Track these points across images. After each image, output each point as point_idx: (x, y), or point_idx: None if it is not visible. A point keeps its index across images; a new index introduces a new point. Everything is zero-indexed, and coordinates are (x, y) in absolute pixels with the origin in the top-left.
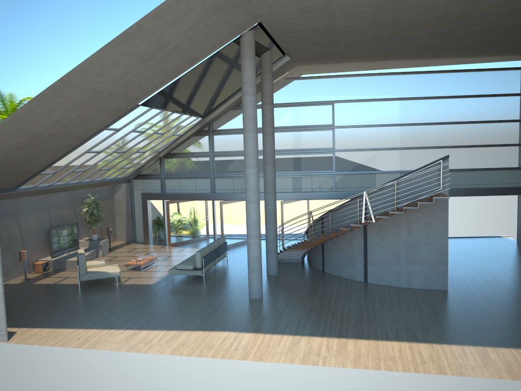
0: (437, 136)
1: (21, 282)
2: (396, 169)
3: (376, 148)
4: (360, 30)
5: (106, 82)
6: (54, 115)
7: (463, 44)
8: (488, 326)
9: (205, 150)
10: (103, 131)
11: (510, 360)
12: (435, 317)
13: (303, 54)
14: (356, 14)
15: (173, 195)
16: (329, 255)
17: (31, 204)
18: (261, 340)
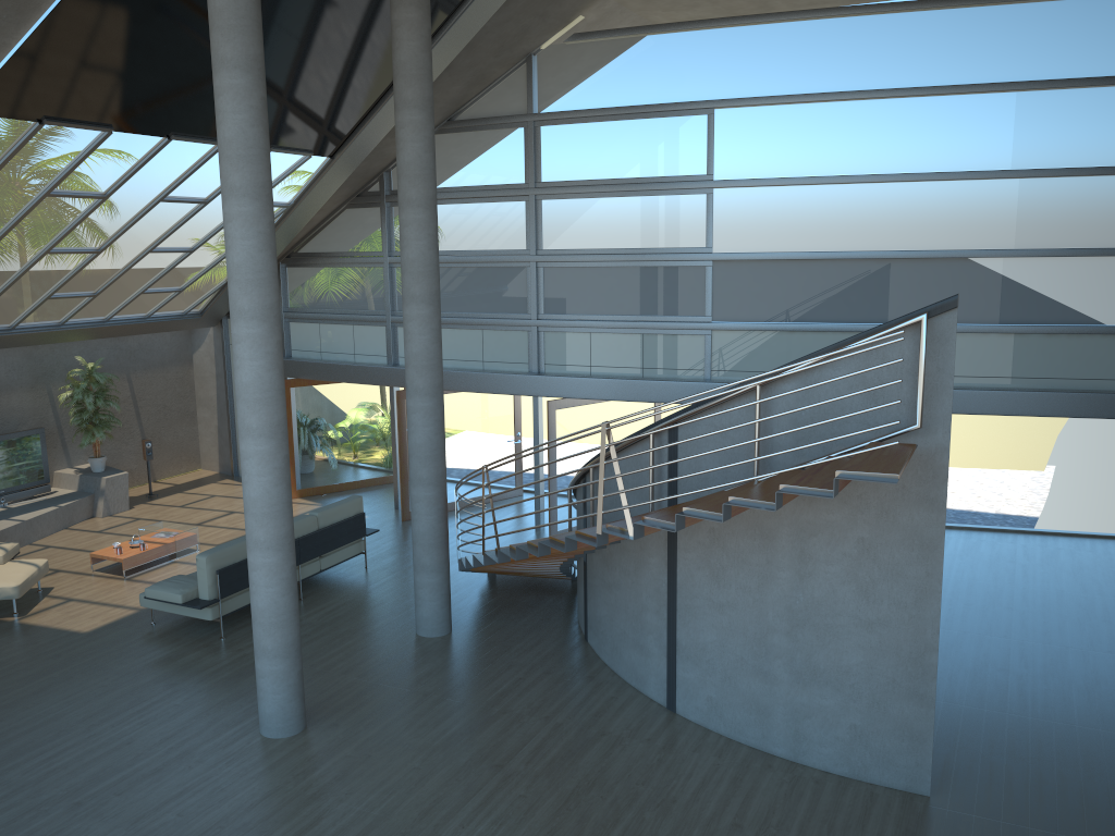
0: (1052, 215)
1: None
2: None
3: (839, 253)
4: None
5: None
6: None
7: None
8: None
9: (375, 249)
10: None
11: None
12: None
13: None
14: None
15: (301, 366)
16: (595, 596)
17: None
18: None
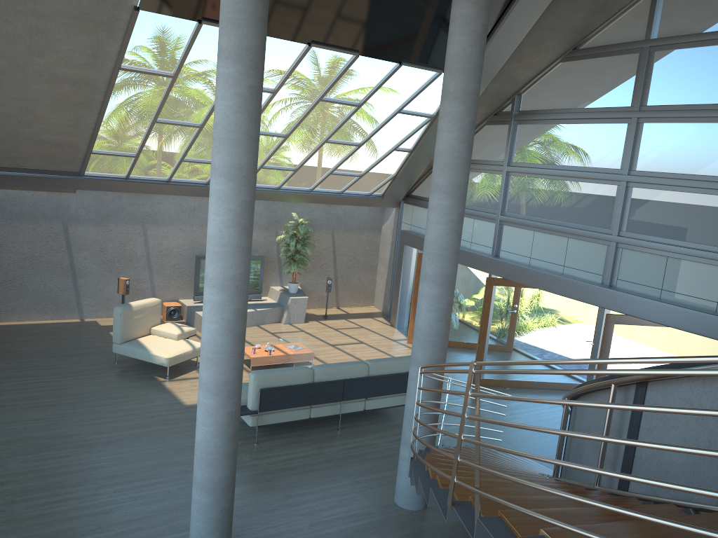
0: None
1: (107, 325)
2: None
3: None
4: None
5: None
6: None
7: None
8: None
9: (499, 159)
10: (117, 72)
11: None
12: None
13: None
14: None
15: None
16: None
17: (176, 209)
18: None
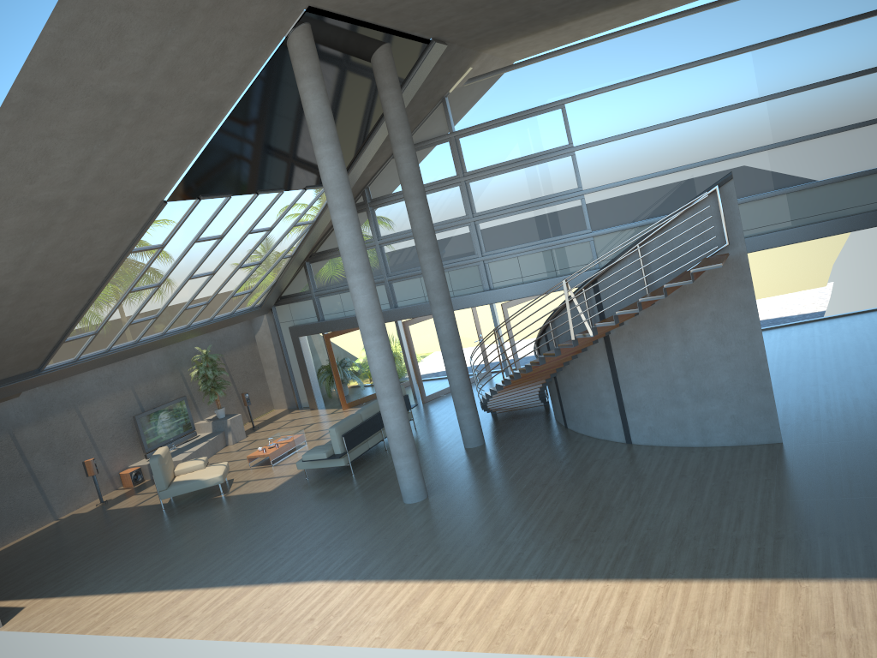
0: (782, 120)
1: (92, 509)
2: None
3: (660, 172)
4: None
5: (53, 186)
6: None
7: None
8: (817, 526)
9: (367, 238)
10: (127, 256)
11: (815, 613)
12: (717, 514)
13: (467, 31)
14: None
15: (334, 323)
16: (567, 398)
17: (97, 382)
18: (364, 596)
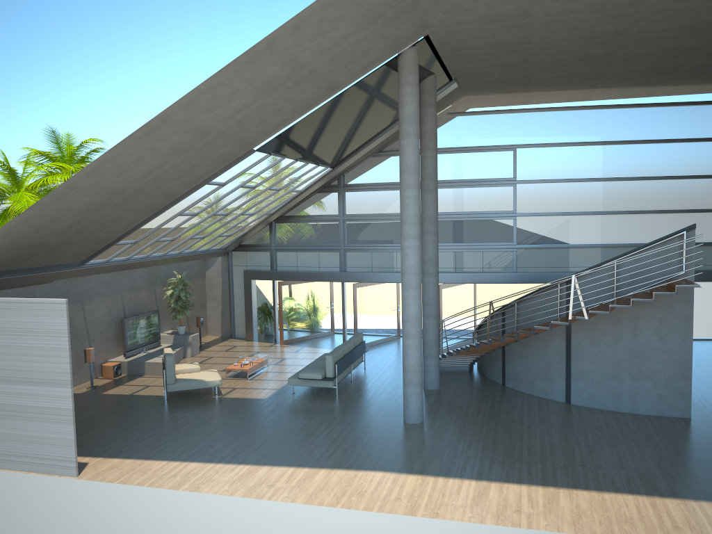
0: (665, 195)
1: (86, 391)
2: (604, 241)
3: (575, 212)
4: (567, 45)
5: (216, 119)
6: (144, 165)
7: (709, 65)
8: None
9: (333, 213)
10: (203, 186)
11: None
12: (681, 460)
13: (477, 79)
14: (566, 23)
15: (288, 274)
16: (514, 363)
17: (99, 284)
18: (432, 486)
